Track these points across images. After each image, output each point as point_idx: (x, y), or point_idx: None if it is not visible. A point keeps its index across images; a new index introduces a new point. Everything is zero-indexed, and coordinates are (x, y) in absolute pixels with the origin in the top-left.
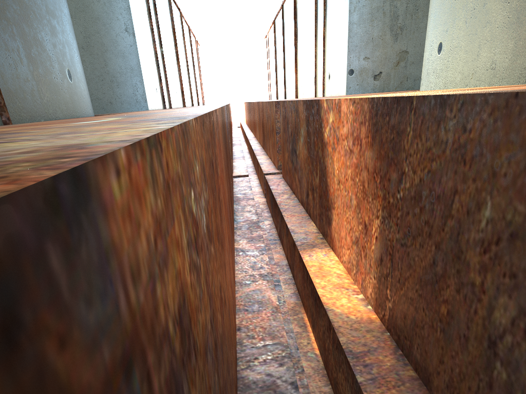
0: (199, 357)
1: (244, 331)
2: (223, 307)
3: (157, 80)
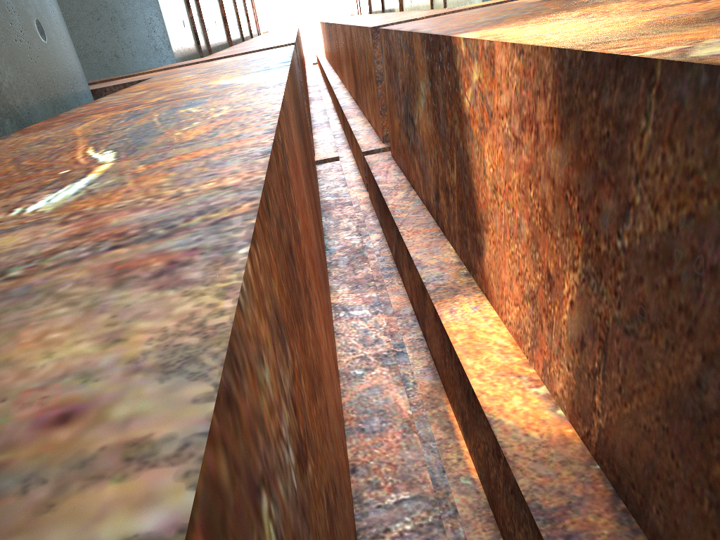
0: None
1: (362, 474)
2: (334, 525)
3: (183, 7)
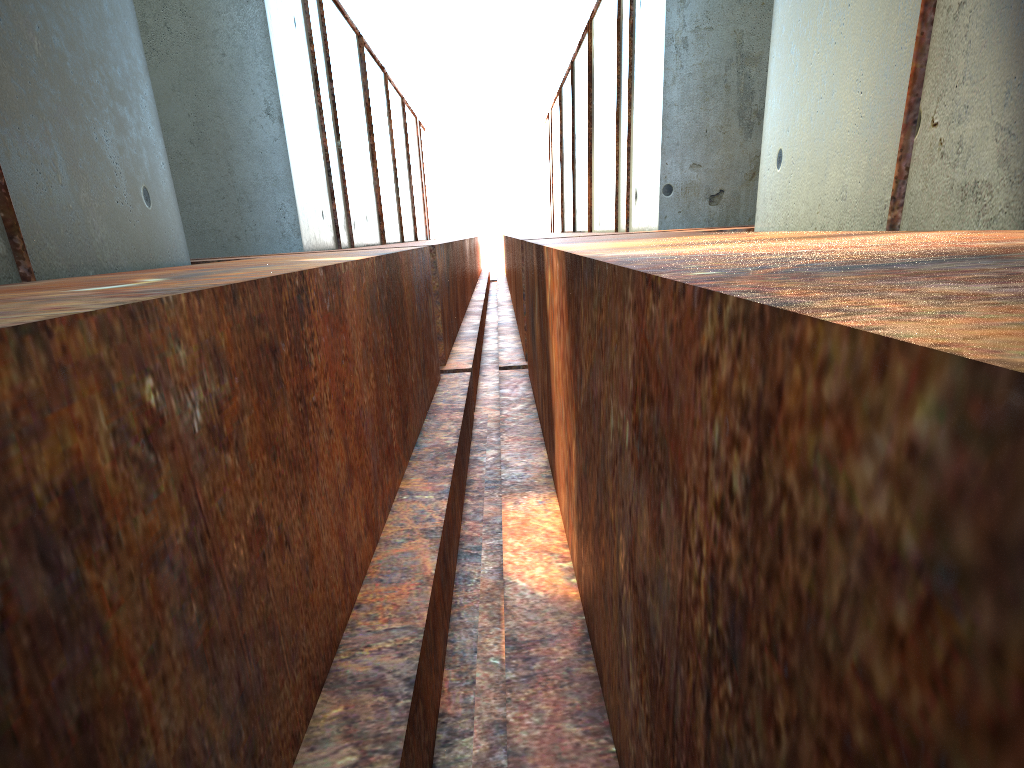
0: (124, 553)
1: (364, 610)
2: (267, 545)
3: (325, 197)
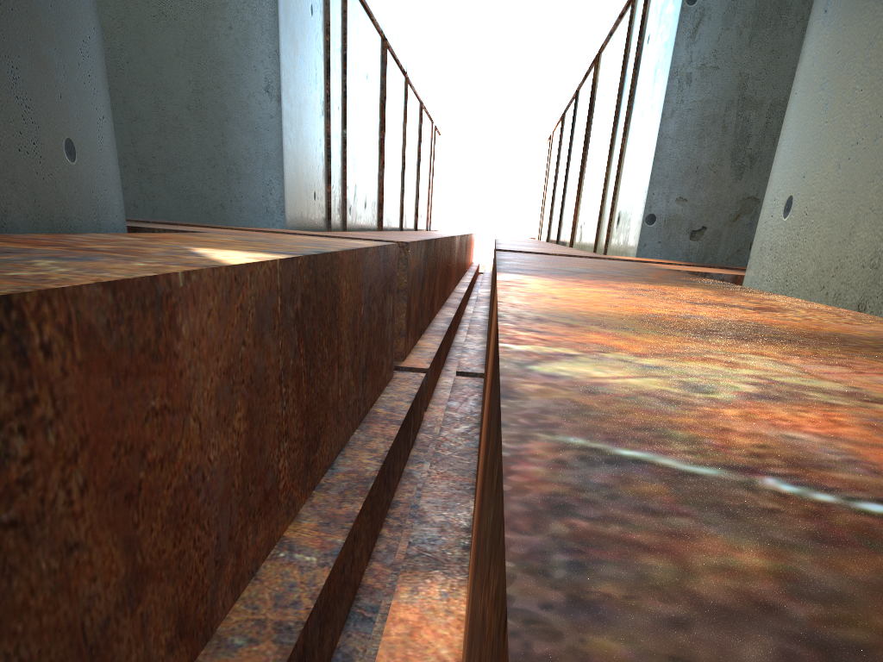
0: None
1: None
2: None
3: (321, 180)
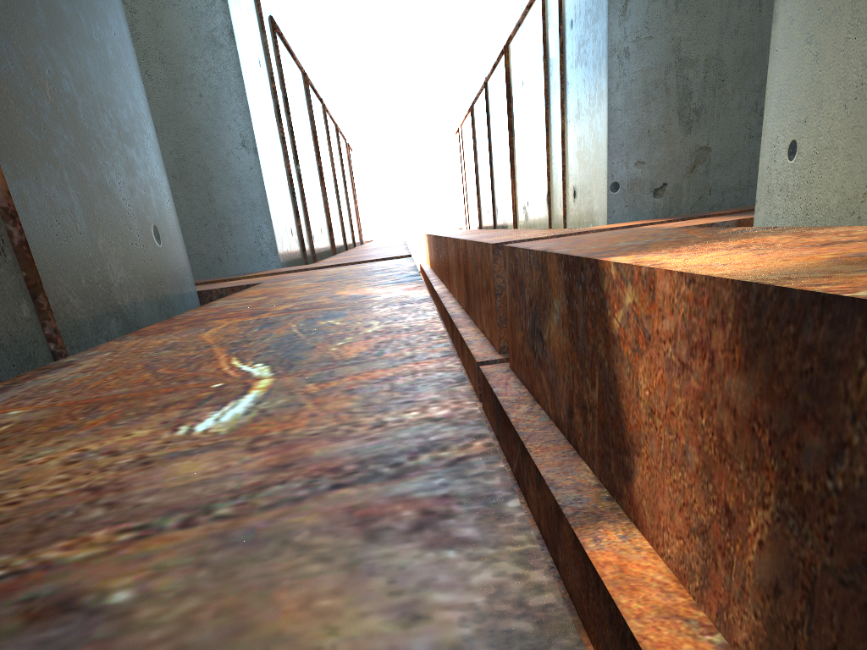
0: None
1: None
2: None
3: (292, 216)
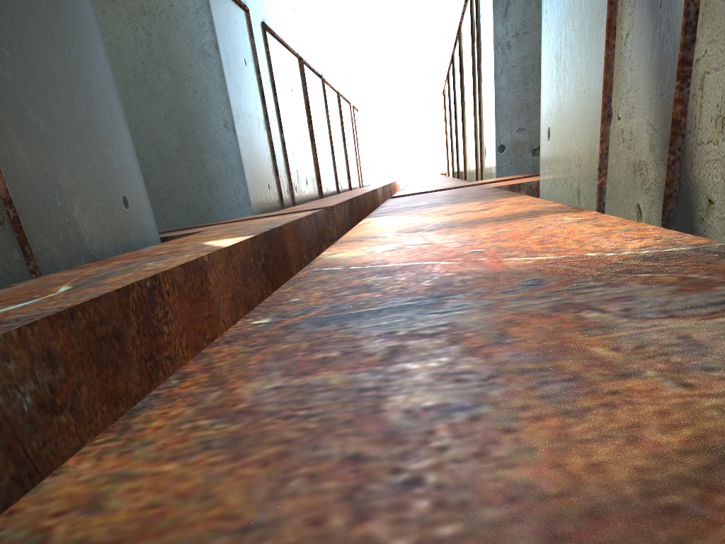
0: None
1: None
2: None
3: (271, 174)
